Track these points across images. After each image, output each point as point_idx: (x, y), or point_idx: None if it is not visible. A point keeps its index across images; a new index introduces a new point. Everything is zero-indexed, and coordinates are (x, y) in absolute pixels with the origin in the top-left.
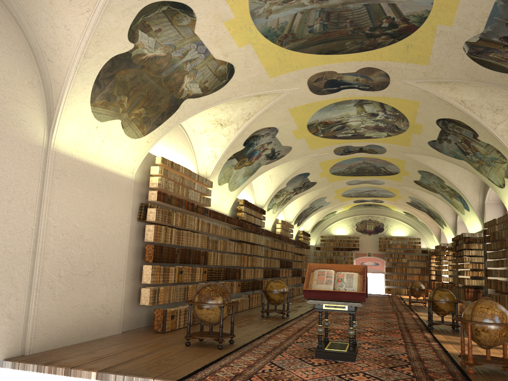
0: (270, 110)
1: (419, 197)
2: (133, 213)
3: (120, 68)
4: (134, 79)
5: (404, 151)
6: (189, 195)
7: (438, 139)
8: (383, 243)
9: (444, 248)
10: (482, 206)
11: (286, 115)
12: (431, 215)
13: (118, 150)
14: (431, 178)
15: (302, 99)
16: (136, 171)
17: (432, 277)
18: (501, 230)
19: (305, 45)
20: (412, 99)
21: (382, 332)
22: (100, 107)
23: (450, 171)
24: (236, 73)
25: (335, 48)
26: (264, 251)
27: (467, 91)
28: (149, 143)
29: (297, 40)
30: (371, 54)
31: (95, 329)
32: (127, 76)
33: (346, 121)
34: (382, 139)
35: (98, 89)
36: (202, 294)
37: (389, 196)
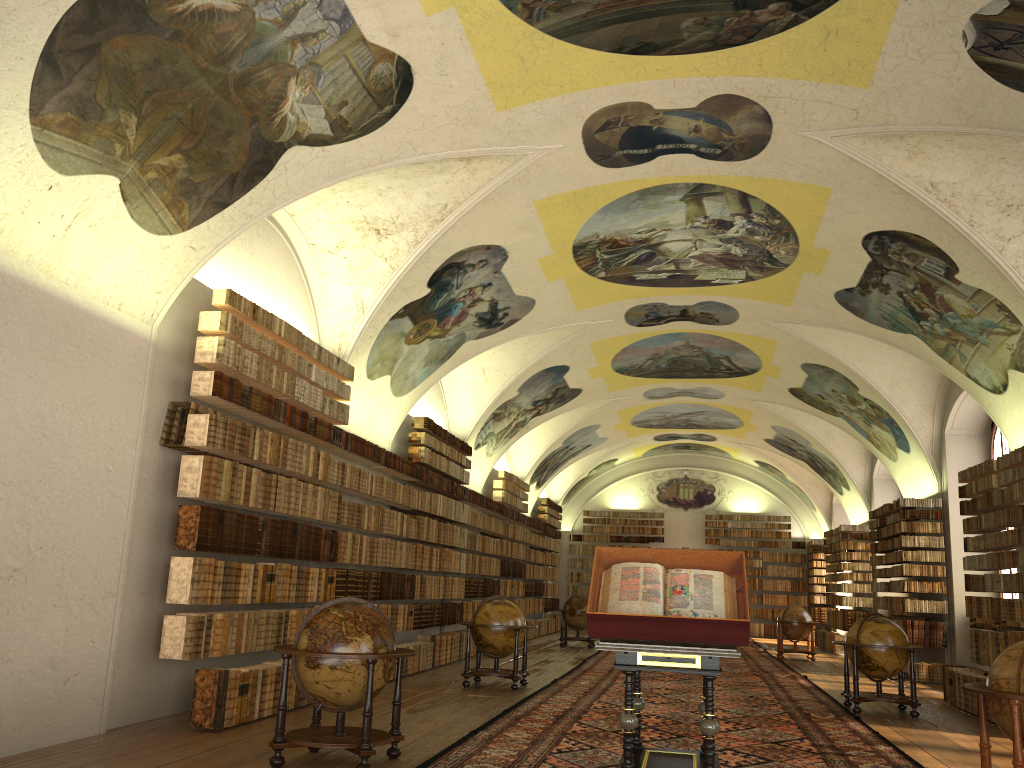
0: (492, 201)
1: (795, 427)
2: (151, 425)
3: (115, 28)
4: (155, 67)
5: (777, 318)
6: (297, 392)
7: (861, 284)
8: (713, 526)
9: (848, 535)
10: (940, 441)
11: (529, 216)
12: (816, 467)
13: (111, 259)
14: (830, 382)
15: (567, 177)
16: (162, 323)
17: (817, 599)
18: (1006, 485)
19: (587, 24)
20: (815, 183)
21: (751, 720)
22: (59, 134)
23: (874, 365)
24: (417, 90)
25: (656, 38)
26: (467, 537)
27: (946, 158)
28: (197, 253)
29: (569, 9)
30: (739, 58)
31: (26, 724)
32: (136, 55)
33: (660, 240)
34: (734, 287)
35: (52, 78)
36: (320, 630)
37: (729, 425)
